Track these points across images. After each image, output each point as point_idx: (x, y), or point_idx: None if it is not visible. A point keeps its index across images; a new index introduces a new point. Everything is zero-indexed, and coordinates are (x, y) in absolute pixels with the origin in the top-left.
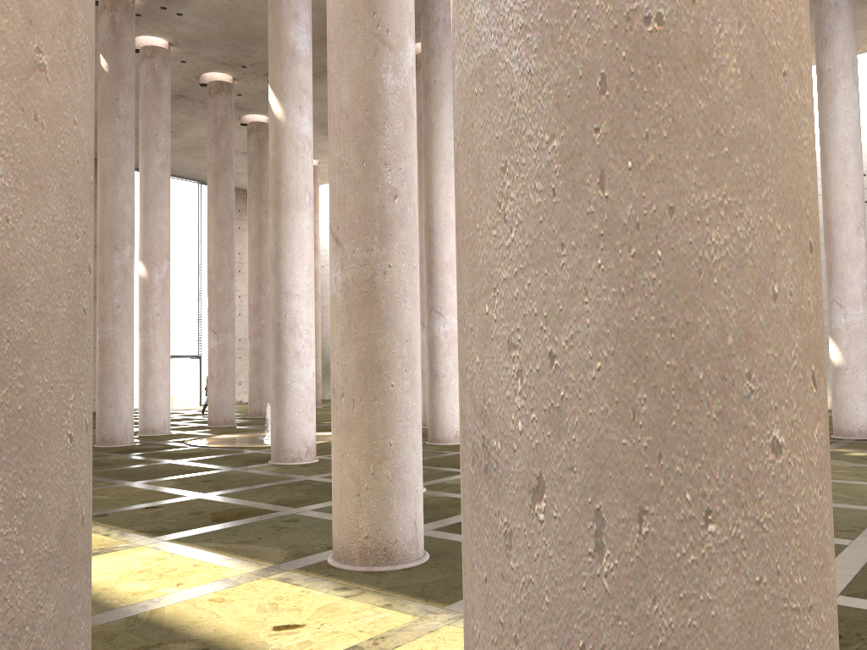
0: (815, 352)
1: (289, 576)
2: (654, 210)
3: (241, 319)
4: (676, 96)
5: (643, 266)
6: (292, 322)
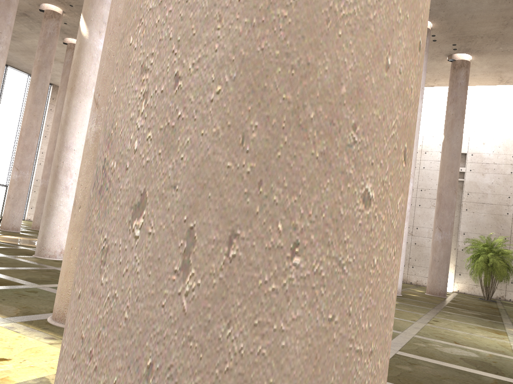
0: (409, 134)
1: (14, 326)
2: None
3: (41, 167)
4: None
5: (277, 2)
6: (67, 166)
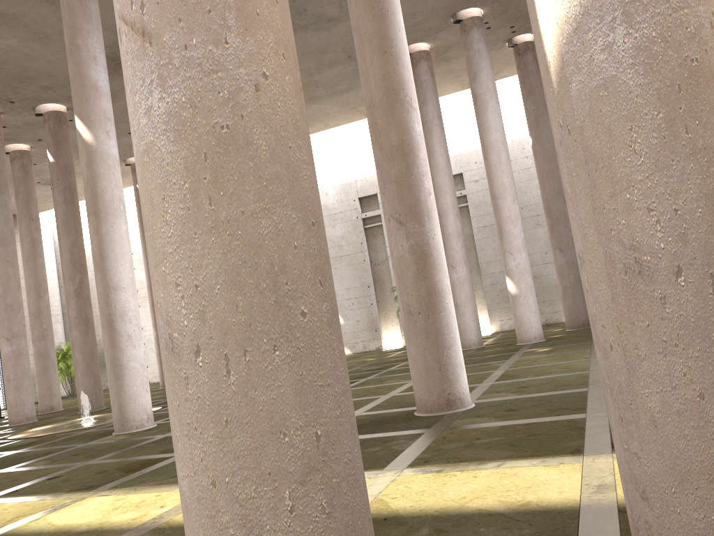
0: None
1: None
2: (709, 141)
3: None
4: (708, 93)
5: (710, 165)
6: (122, 311)
